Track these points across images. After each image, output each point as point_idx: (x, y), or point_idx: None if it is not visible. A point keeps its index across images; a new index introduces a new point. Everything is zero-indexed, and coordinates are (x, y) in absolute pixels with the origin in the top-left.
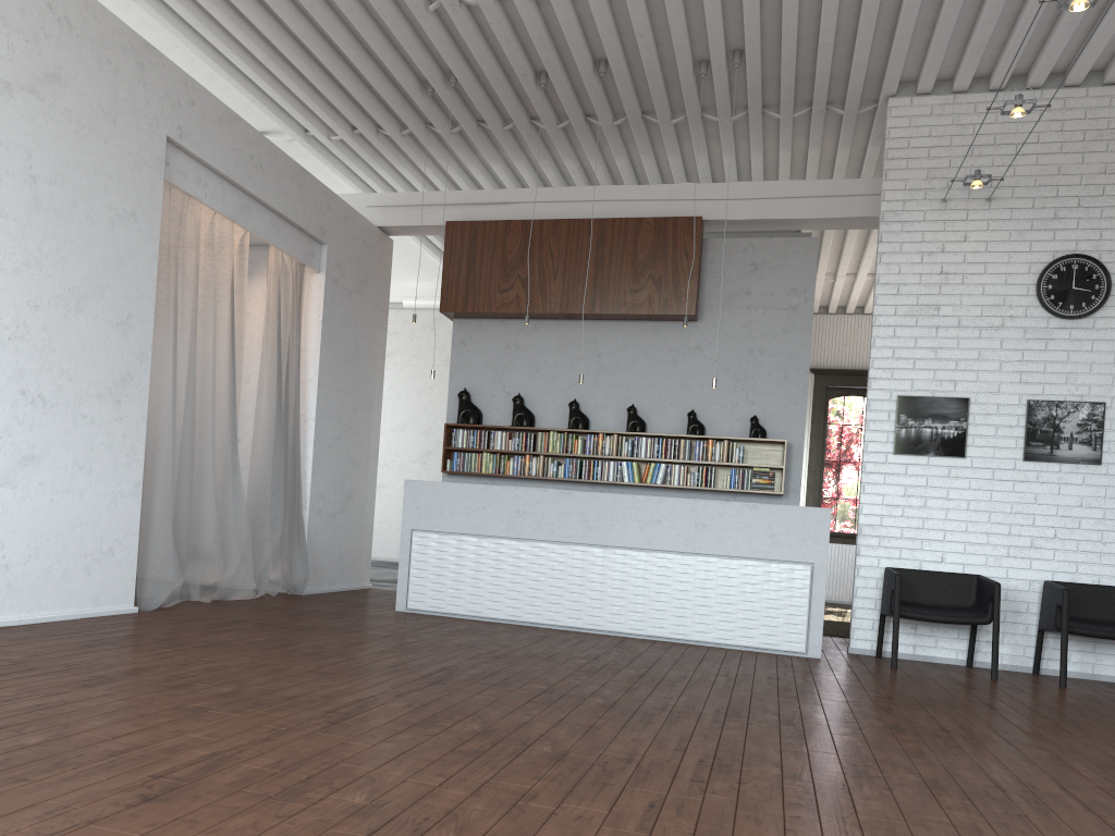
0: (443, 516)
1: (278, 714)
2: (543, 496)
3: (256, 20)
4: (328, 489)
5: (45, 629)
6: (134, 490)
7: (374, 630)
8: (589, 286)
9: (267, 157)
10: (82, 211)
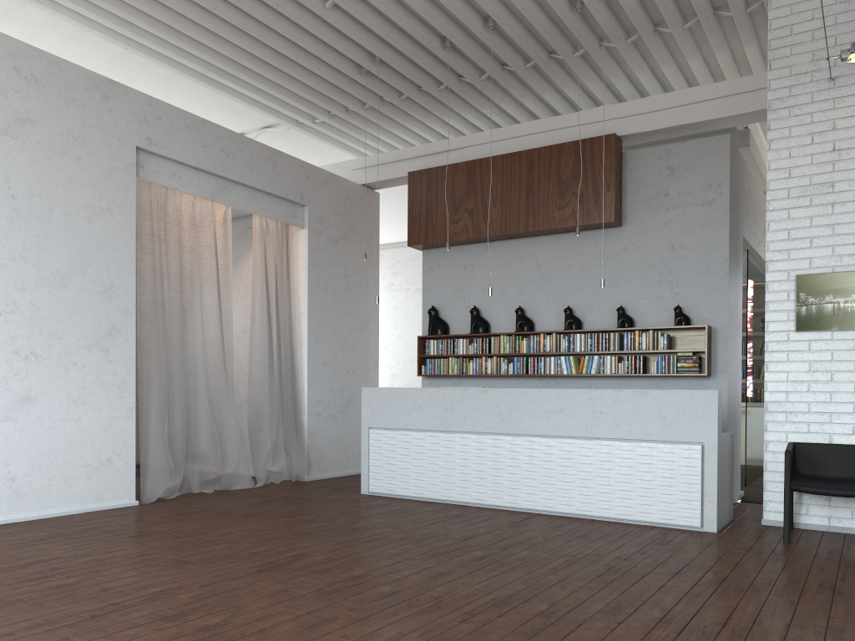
0: (391, 415)
1: (66, 607)
2: (466, 394)
3: (211, 44)
4: (326, 396)
5: (37, 524)
6: (128, 414)
7: (304, 515)
8: (523, 209)
9: (238, 147)
10: (59, 214)
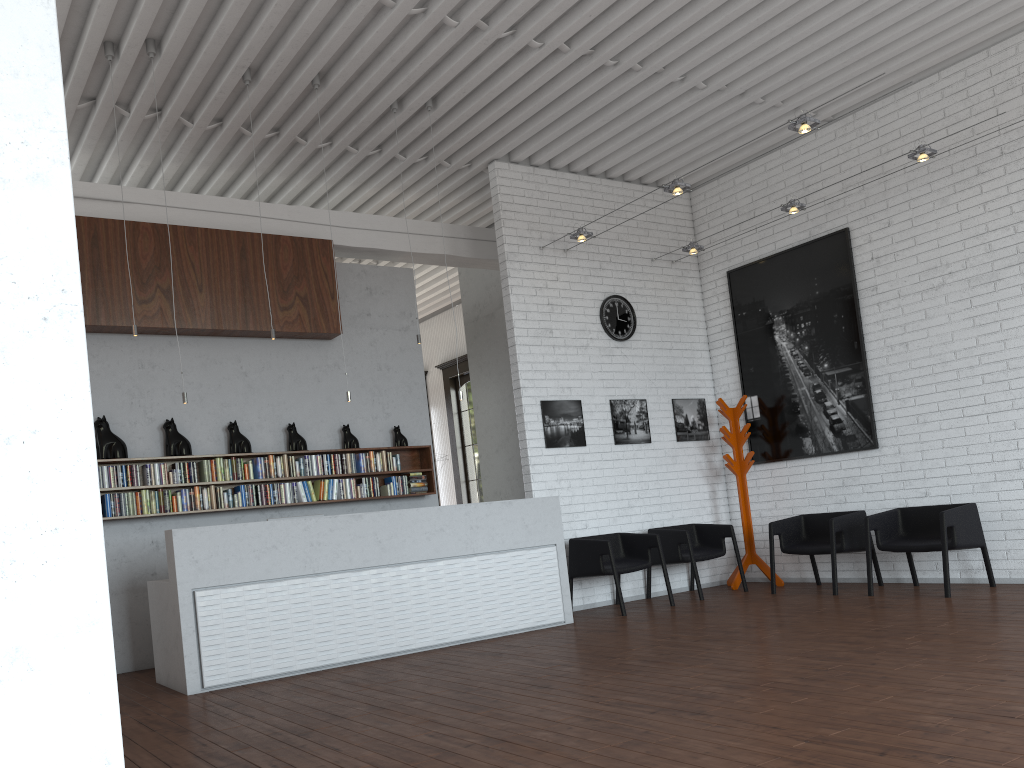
0: (229, 565)
1: None
2: (335, 523)
3: None
4: None
5: None
6: None
7: (337, 710)
8: (239, 301)
9: None
10: None
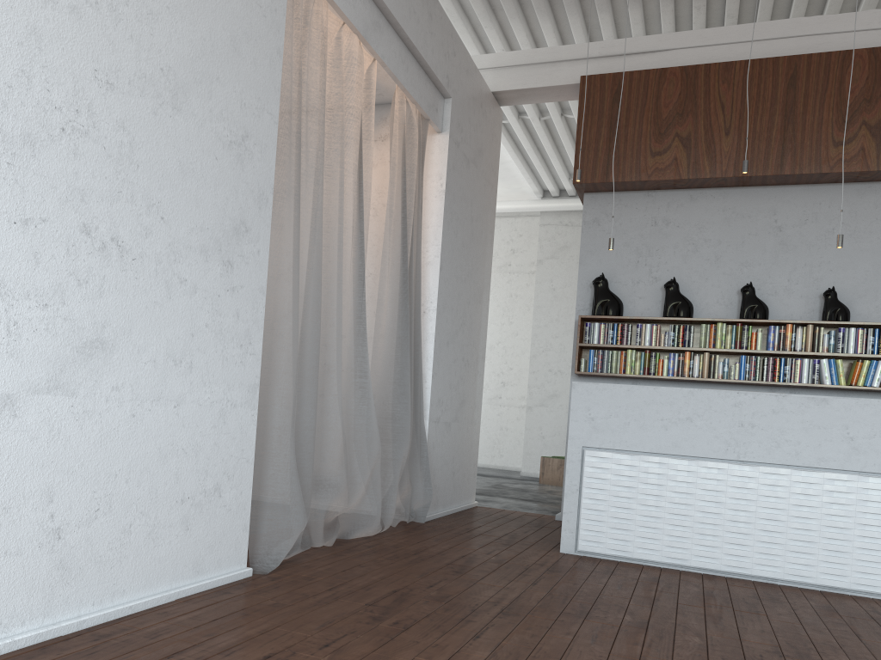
0: (629, 430)
1: None
2: (782, 404)
3: None
4: (445, 394)
5: (121, 645)
6: (248, 397)
7: (603, 610)
8: (775, 141)
9: None
10: None
